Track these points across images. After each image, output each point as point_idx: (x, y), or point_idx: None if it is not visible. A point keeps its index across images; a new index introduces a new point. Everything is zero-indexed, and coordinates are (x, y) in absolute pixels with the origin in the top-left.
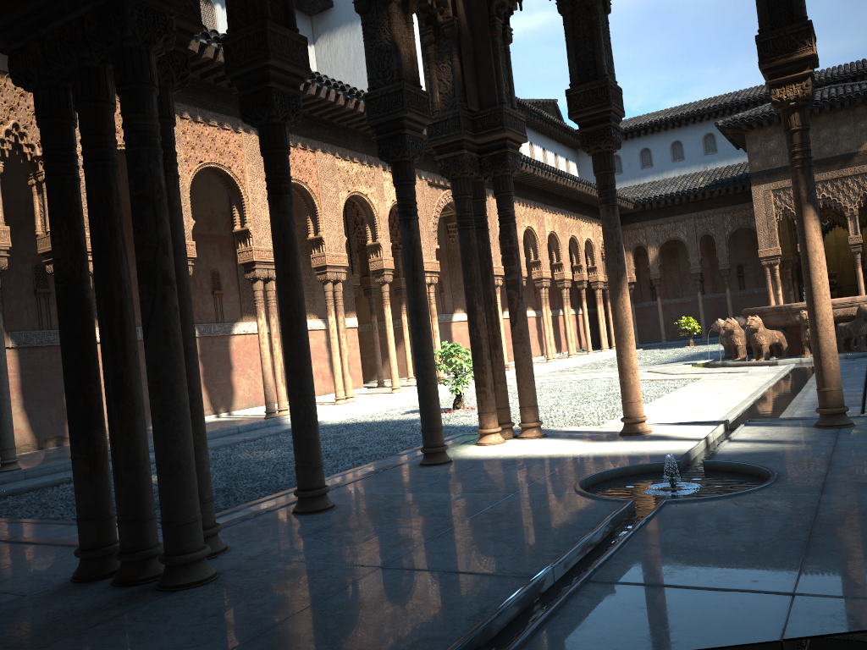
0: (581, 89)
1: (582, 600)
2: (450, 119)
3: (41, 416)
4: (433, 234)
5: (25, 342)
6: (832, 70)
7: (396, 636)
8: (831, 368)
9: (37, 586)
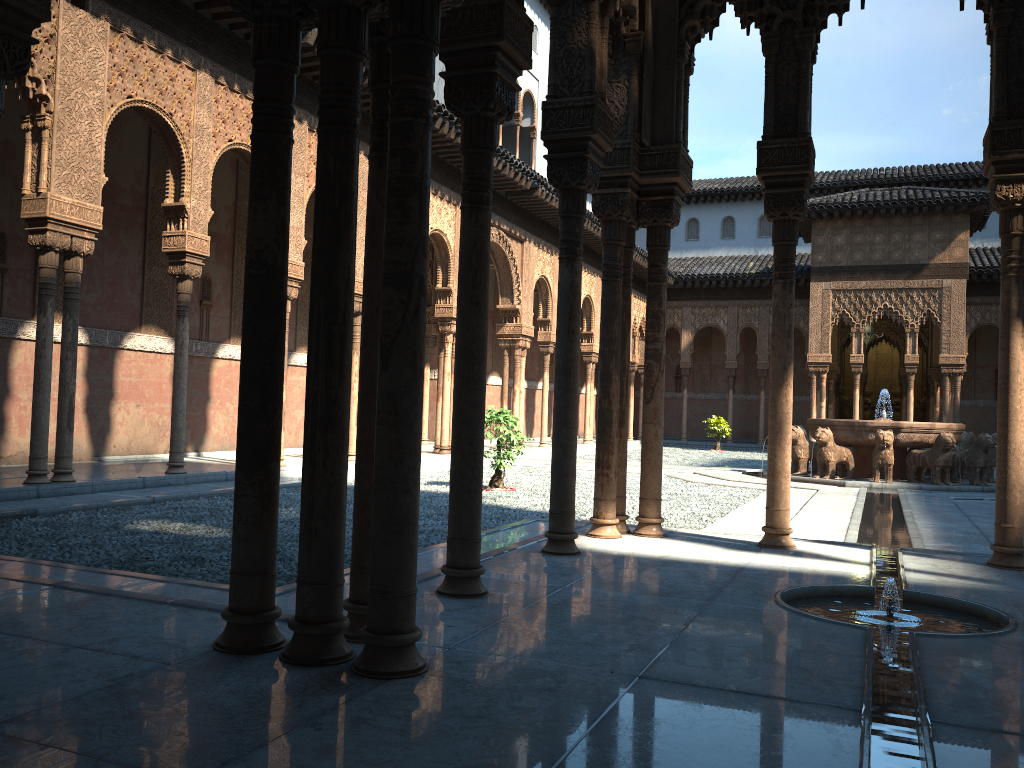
0: (777, 143)
1: (948, 744)
2: (618, 150)
3: None
4: None
5: None
6: (905, 170)
7: (763, 767)
8: (1016, 503)
9: (172, 652)
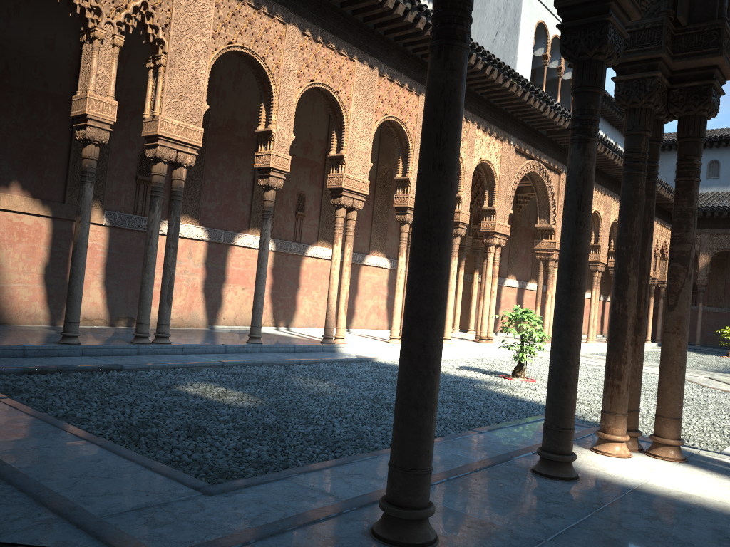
0: None
1: None
2: (647, 30)
3: (118, 295)
4: (509, 199)
5: (118, 223)
6: None
7: None
8: None
9: None
